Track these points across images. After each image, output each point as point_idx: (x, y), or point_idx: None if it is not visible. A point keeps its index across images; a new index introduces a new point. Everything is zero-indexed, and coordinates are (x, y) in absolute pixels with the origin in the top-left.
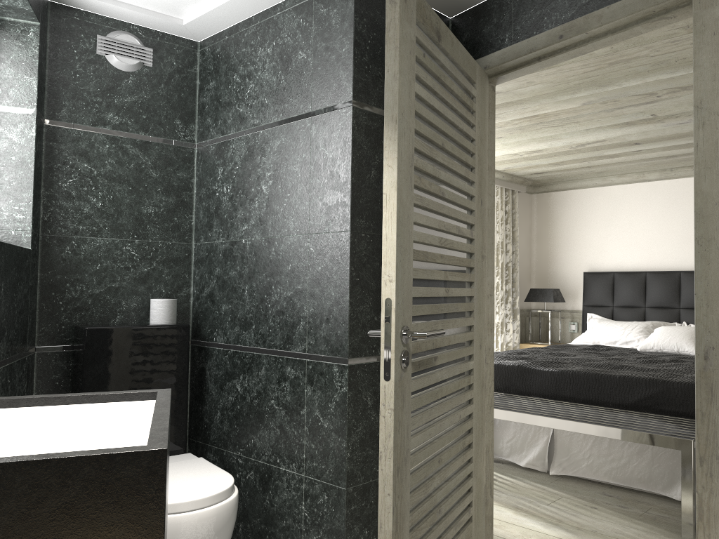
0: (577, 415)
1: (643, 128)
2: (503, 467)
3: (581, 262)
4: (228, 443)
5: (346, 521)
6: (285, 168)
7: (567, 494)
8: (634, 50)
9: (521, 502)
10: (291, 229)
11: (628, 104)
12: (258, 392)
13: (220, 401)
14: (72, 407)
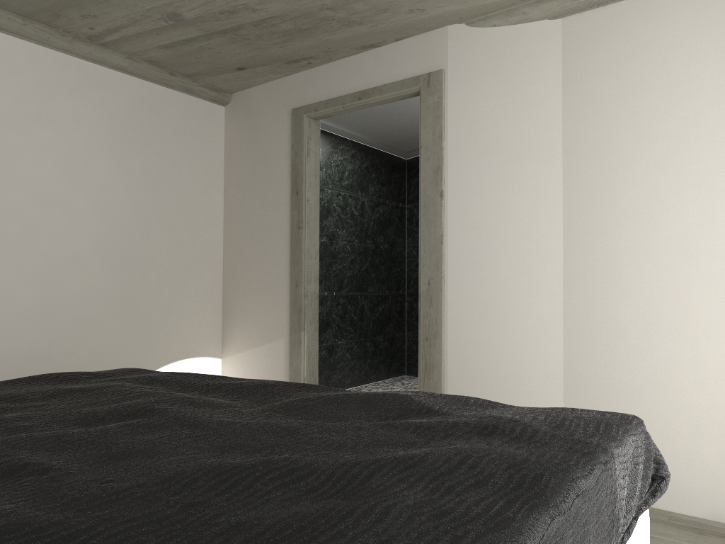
0: None
1: None
2: None
3: None
4: None
5: None
6: None
7: None
8: None
9: None
10: None
11: None
12: None
13: None
14: None
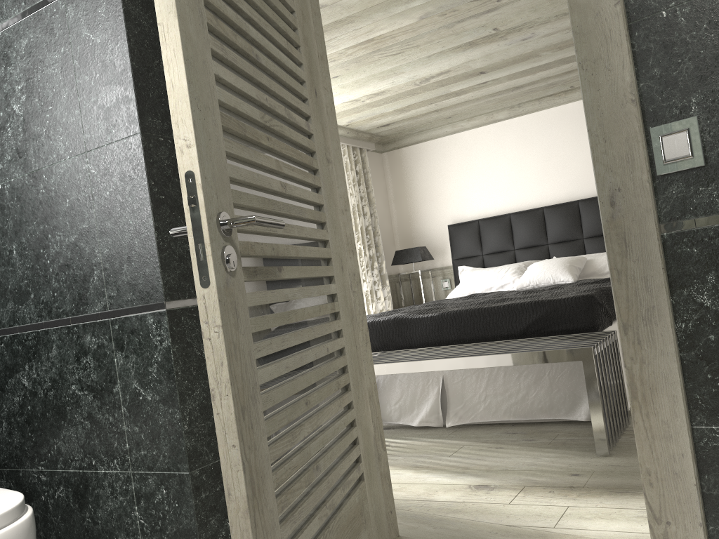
0: (466, 353)
1: (487, 49)
2: (395, 431)
3: (443, 216)
4: (23, 459)
5: (197, 515)
6: (40, 73)
7: (469, 441)
8: None
9: (420, 460)
10: (62, 153)
11: (468, 14)
12: (53, 380)
13: (4, 407)
14: None
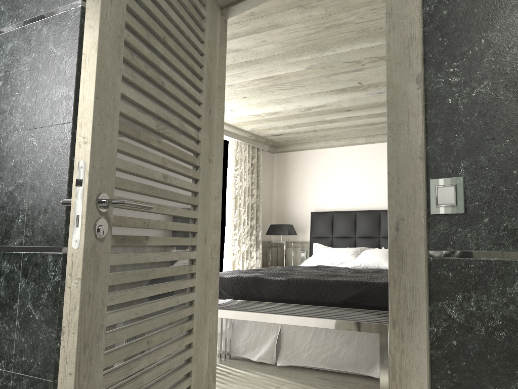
0: (298, 312)
1: (353, 95)
2: (239, 362)
3: (309, 205)
4: None
5: None
6: (15, 68)
7: (290, 380)
8: (343, 16)
9: None
10: (17, 126)
11: (341, 70)
12: None
13: None
14: None
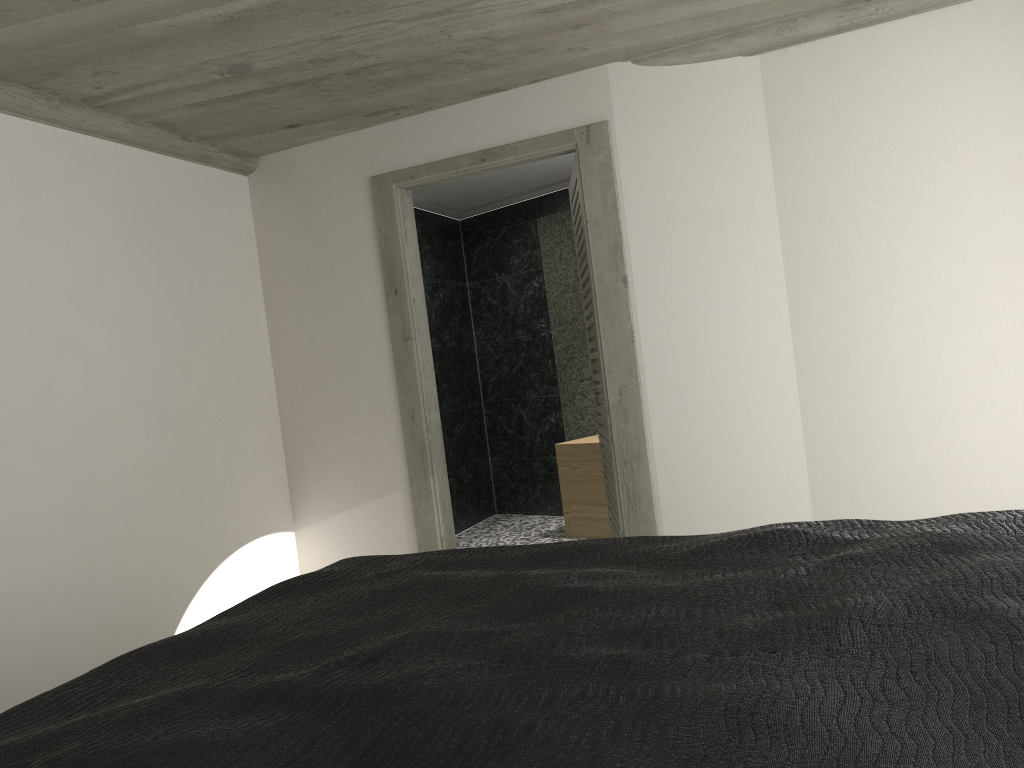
0: None
1: None
2: None
3: None
4: None
5: None
6: None
7: None
8: (417, 30)
9: None
10: None
11: None
12: None
13: None
14: None
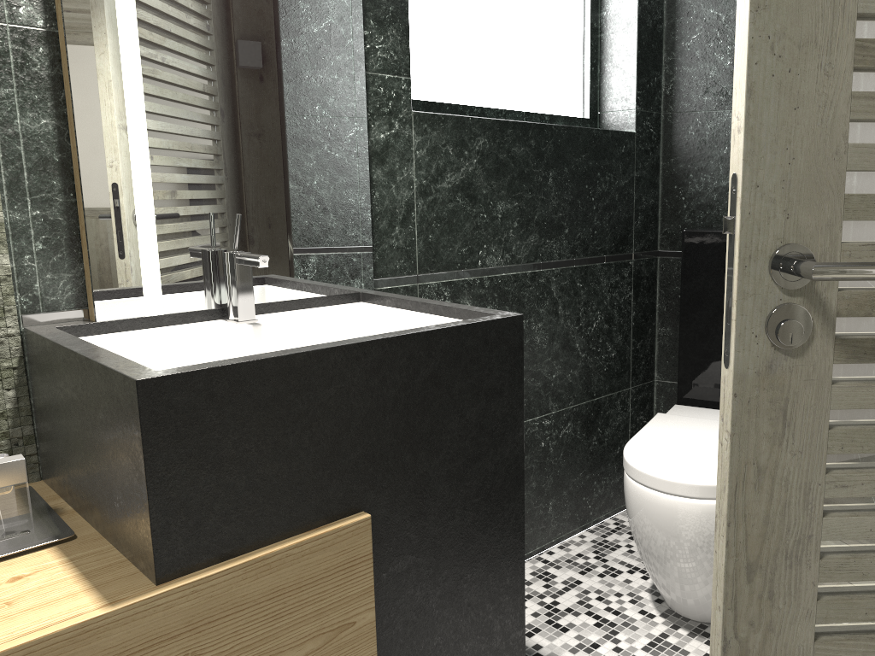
0: None
1: None
2: None
3: None
4: None
5: None
6: None
7: None
8: None
9: None
10: None
11: None
12: None
13: None
14: (432, 318)
